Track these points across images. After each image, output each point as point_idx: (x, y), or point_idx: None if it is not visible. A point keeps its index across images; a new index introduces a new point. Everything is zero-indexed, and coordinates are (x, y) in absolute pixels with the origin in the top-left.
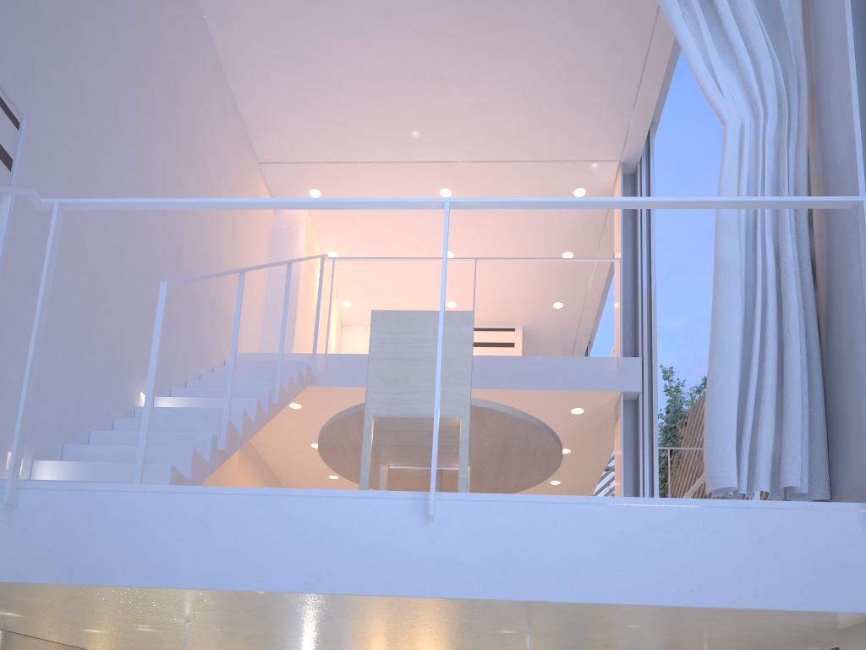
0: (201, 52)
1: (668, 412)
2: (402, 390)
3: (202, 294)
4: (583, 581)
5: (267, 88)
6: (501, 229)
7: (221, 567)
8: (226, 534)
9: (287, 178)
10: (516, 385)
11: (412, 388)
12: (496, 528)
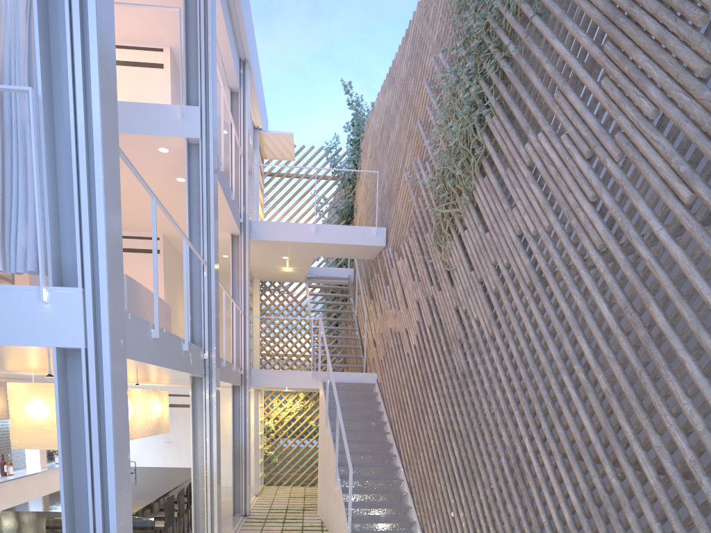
0: None
1: (353, 125)
2: None
3: None
4: None
5: None
6: None
7: None
8: None
9: None
10: None
11: None
12: None
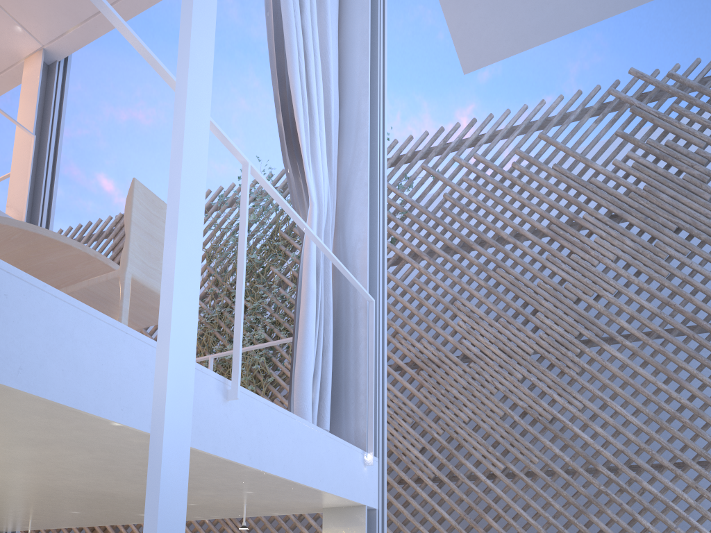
0: None
1: None
2: (154, 266)
3: None
4: (287, 466)
5: None
6: None
7: (90, 390)
8: (93, 358)
9: None
10: None
11: (160, 269)
12: (256, 419)
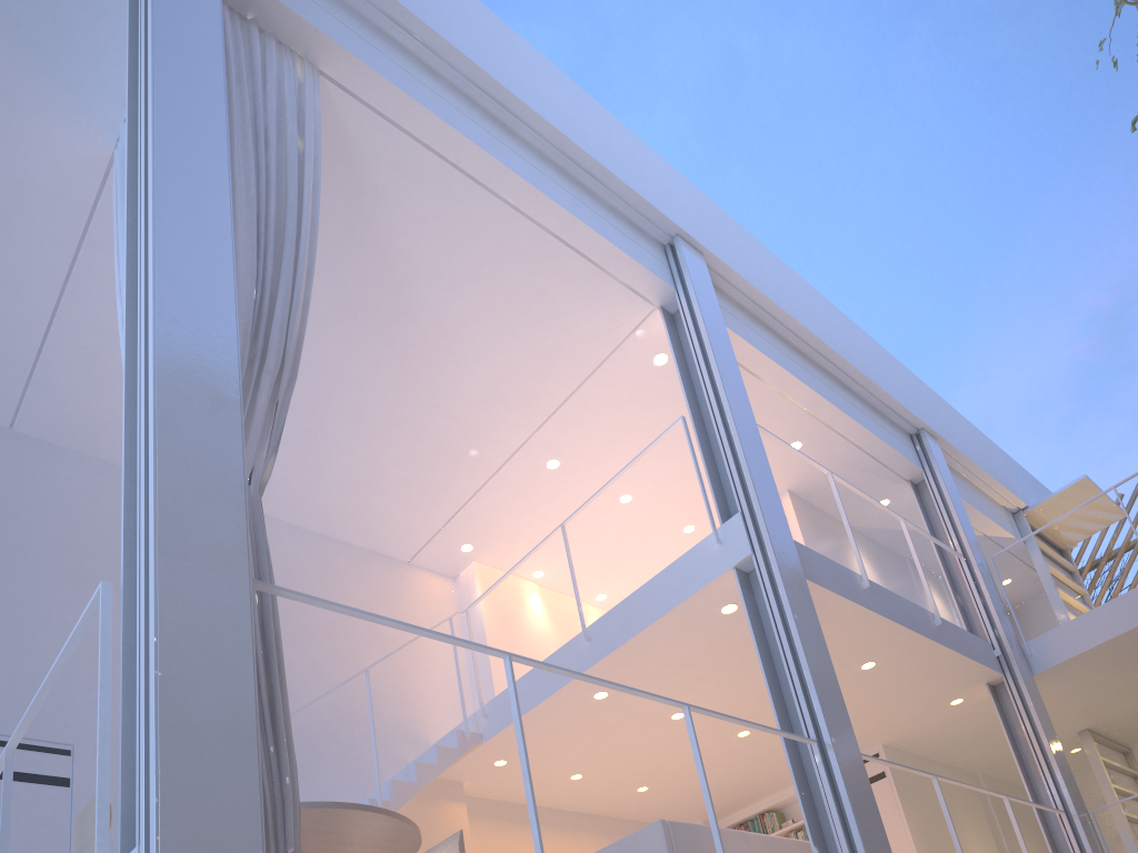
0: (279, 544)
1: None
2: None
3: (348, 729)
4: None
5: (352, 518)
6: (638, 444)
7: None
8: None
9: (437, 554)
10: (631, 632)
11: None
12: None
